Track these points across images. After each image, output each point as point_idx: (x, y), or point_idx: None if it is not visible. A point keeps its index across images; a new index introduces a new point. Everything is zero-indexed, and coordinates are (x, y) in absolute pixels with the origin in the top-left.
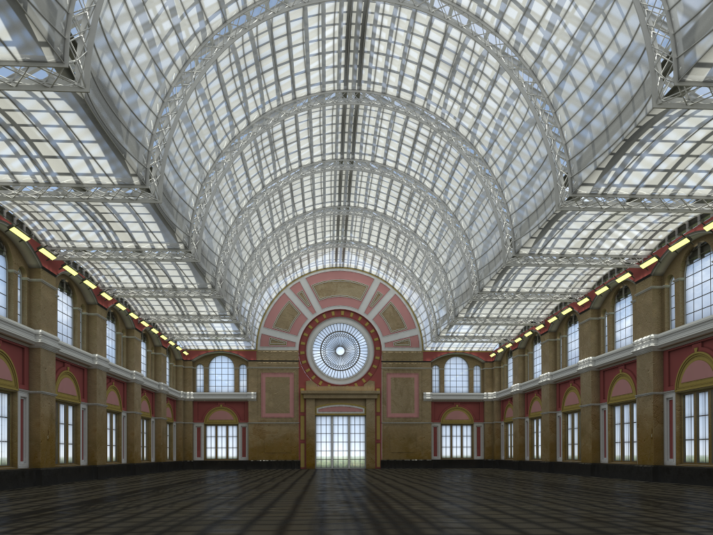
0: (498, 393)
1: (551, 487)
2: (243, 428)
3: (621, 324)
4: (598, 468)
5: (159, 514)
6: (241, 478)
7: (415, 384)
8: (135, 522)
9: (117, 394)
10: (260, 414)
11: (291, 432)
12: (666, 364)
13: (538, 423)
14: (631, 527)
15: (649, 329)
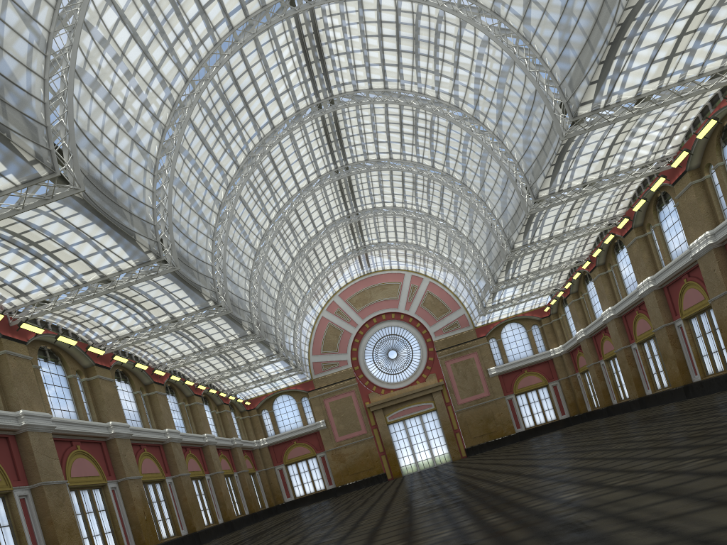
0: (565, 345)
1: (644, 421)
2: (322, 458)
3: (671, 233)
4: (692, 388)
5: None
6: (332, 504)
7: (476, 363)
8: None
9: (196, 460)
10: (334, 439)
11: (369, 448)
12: None
13: (615, 362)
14: None
15: (703, 227)
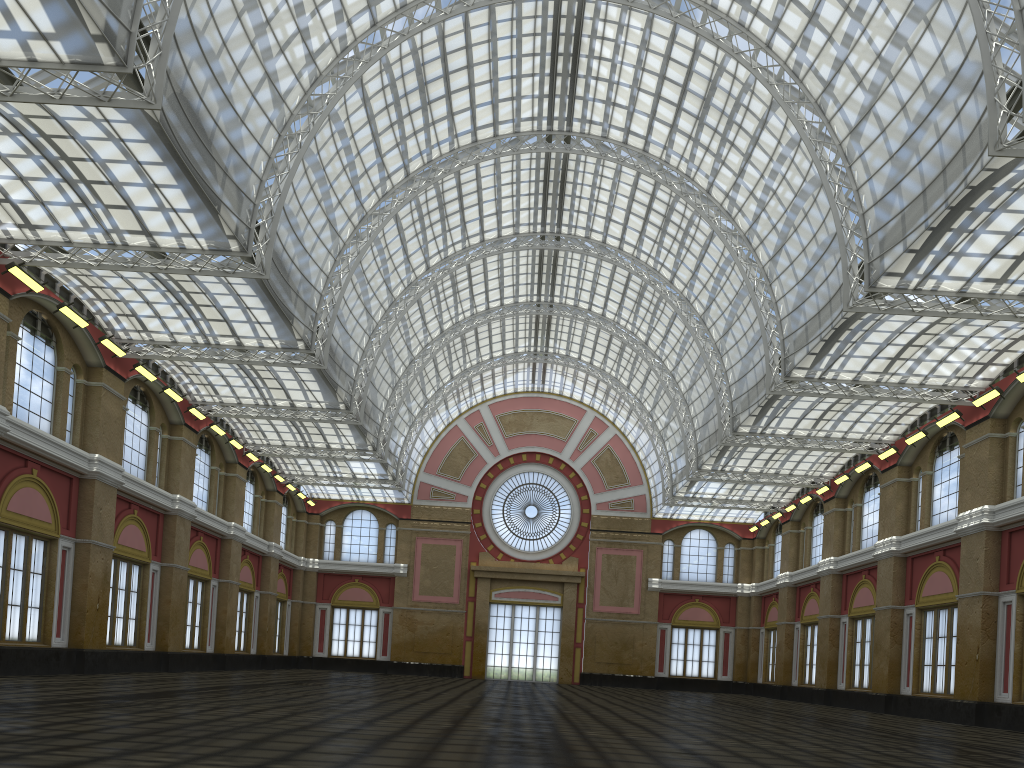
0: (759, 585)
1: (816, 722)
2: (385, 615)
3: (942, 490)
4: (896, 702)
5: (214, 717)
6: (370, 683)
7: (637, 565)
8: (171, 724)
9: (206, 554)
10: (411, 596)
11: (453, 625)
12: (1005, 551)
13: (814, 631)
14: None
15: (983, 498)
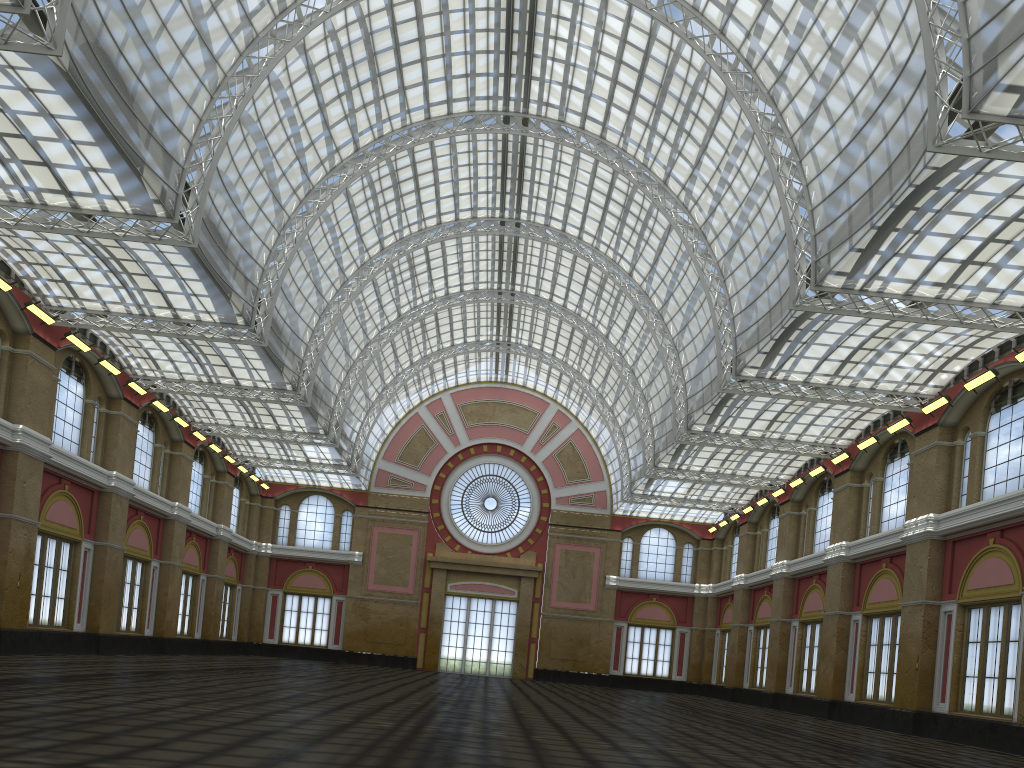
0: (716, 586)
1: (749, 727)
2: (339, 603)
3: (892, 497)
4: (839, 708)
5: (92, 705)
6: (309, 672)
7: (595, 562)
8: (33, 713)
9: (146, 534)
10: (366, 584)
11: (407, 616)
12: (948, 560)
13: (766, 634)
14: None
15: (928, 506)
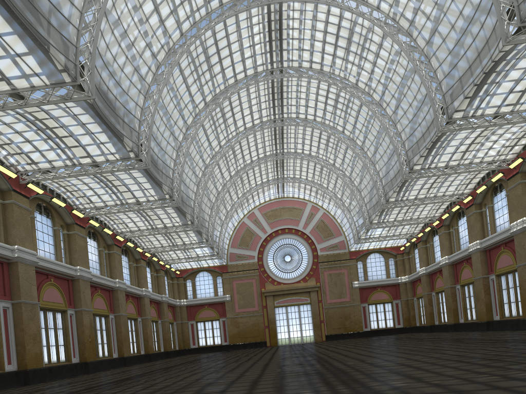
0: (409, 276)
1: (455, 341)
2: (223, 322)
3: (499, 213)
4: (492, 324)
5: (169, 383)
6: (225, 356)
7: (345, 276)
8: (153, 389)
9: (133, 306)
10: (234, 310)
11: (258, 321)
12: None
13: (442, 295)
14: (513, 361)
15: (522, 214)
